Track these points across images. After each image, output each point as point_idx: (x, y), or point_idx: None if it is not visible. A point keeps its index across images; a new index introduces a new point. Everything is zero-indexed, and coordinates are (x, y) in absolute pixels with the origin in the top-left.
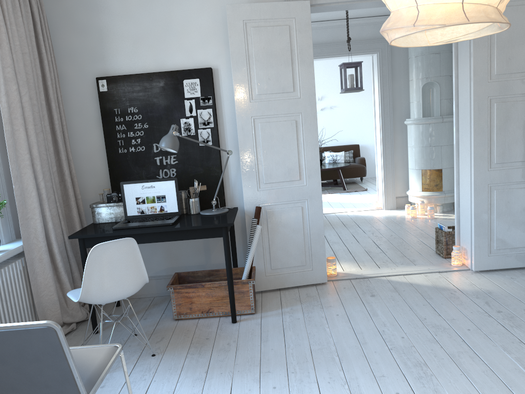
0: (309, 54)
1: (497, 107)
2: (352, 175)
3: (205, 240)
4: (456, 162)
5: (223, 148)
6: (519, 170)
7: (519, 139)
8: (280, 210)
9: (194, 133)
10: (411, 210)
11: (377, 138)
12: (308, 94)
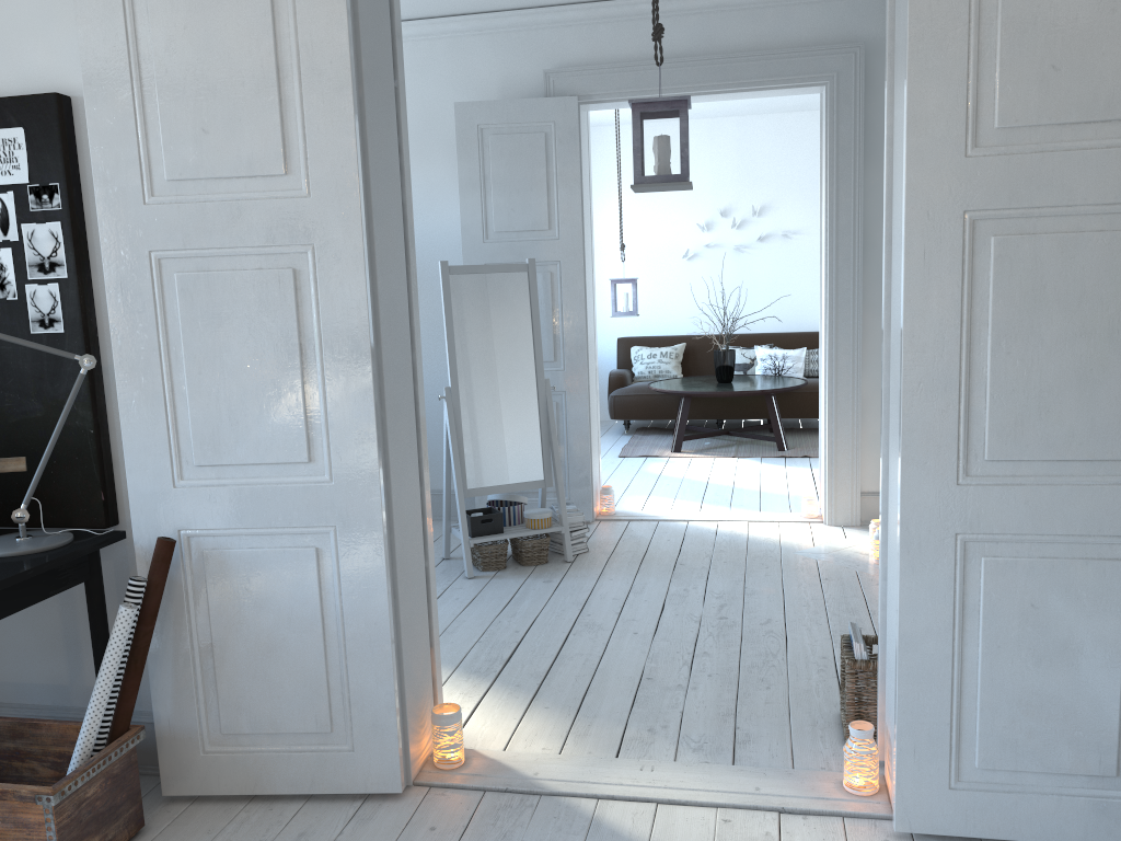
0: (338, 49)
1: (998, 252)
2: (816, 412)
3: (68, 616)
4: (885, 437)
5: (107, 345)
6: (1082, 491)
7: (1084, 376)
8: (247, 554)
9: (16, 295)
10: (876, 540)
11: (822, 325)
12: (334, 185)
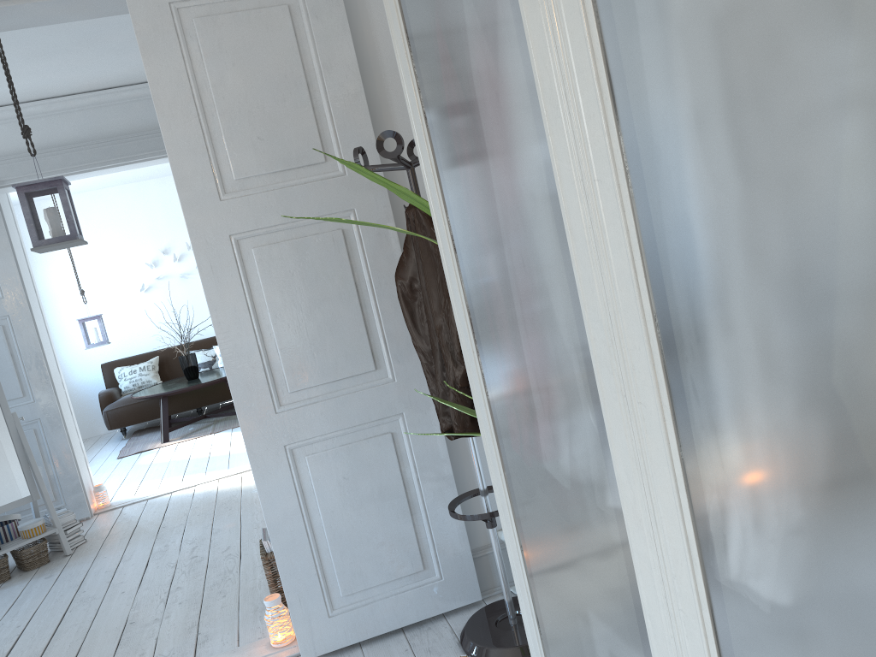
0: None
1: (259, 258)
2: None
3: None
4: None
5: None
6: (352, 397)
7: (332, 325)
8: None
9: None
10: None
11: None
12: None
